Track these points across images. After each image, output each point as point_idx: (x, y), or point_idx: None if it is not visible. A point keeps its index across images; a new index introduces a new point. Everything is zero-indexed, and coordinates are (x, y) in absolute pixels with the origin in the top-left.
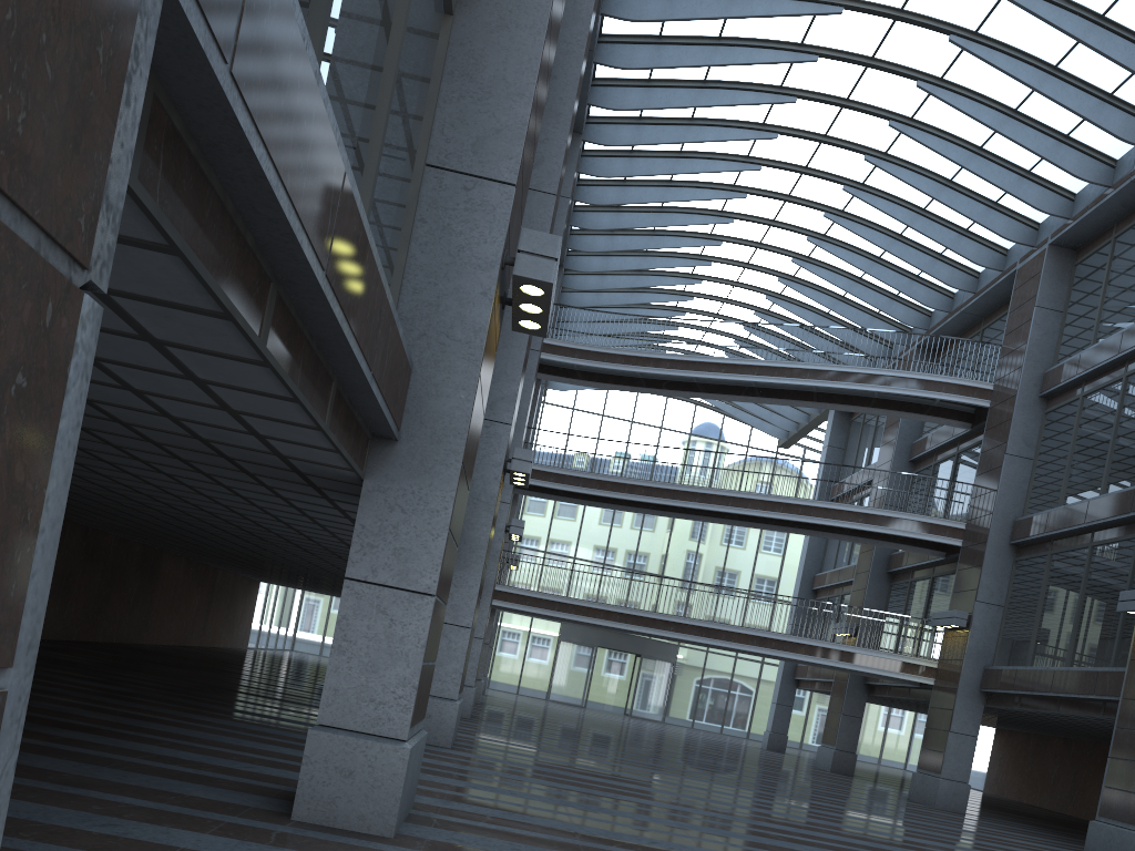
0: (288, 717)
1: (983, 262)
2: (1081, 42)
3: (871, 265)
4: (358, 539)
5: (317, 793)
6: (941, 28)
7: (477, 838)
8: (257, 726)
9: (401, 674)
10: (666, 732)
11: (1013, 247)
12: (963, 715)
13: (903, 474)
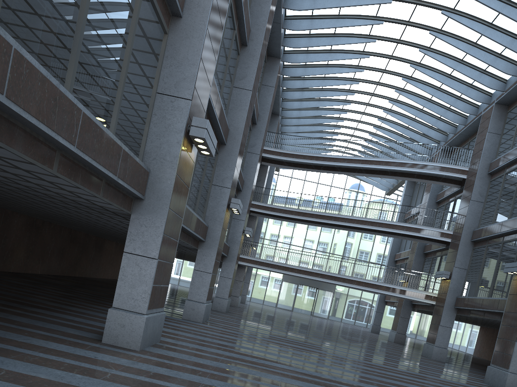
0: None
1: (467, 111)
2: (499, 13)
3: (418, 113)
4: (129, 237)
5: (111, 333)
6: (437, 7)
7: (176, 353)
8: None
9: (144, 289)
10: (323, 323)
11: (481, 104)
12: (446, 318)
13: (433, 208)
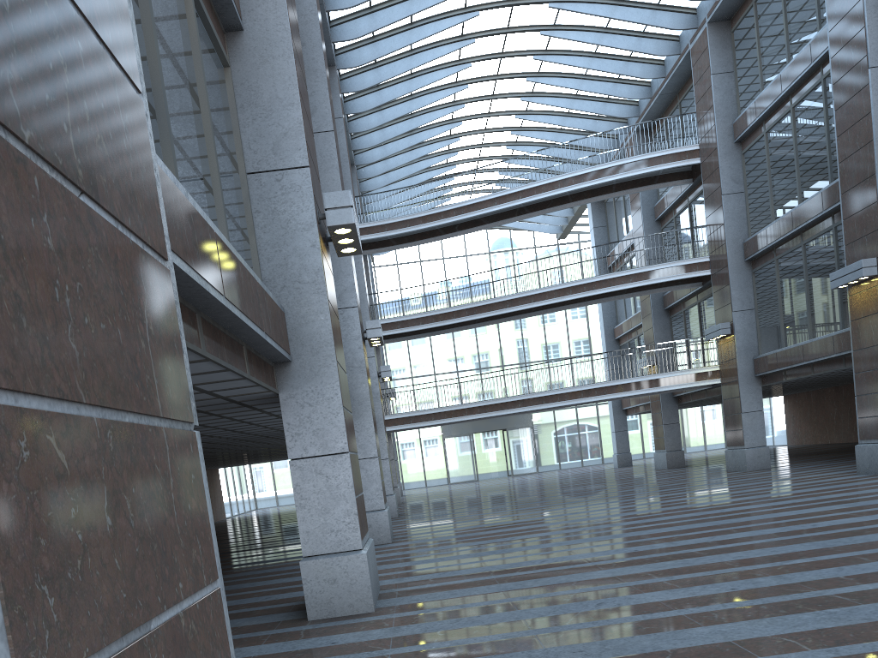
0: (277, 557)
1: (663, 52)
2: None
3: (581, 82)
4: (288, 432)
5: (318, 599)
6: None
7: (427, 595)
8: (260, 570)
9: (345, 508)
10: (541, 479)
11: (682, 33)
12: (748, 398)
13: (655, 232)
